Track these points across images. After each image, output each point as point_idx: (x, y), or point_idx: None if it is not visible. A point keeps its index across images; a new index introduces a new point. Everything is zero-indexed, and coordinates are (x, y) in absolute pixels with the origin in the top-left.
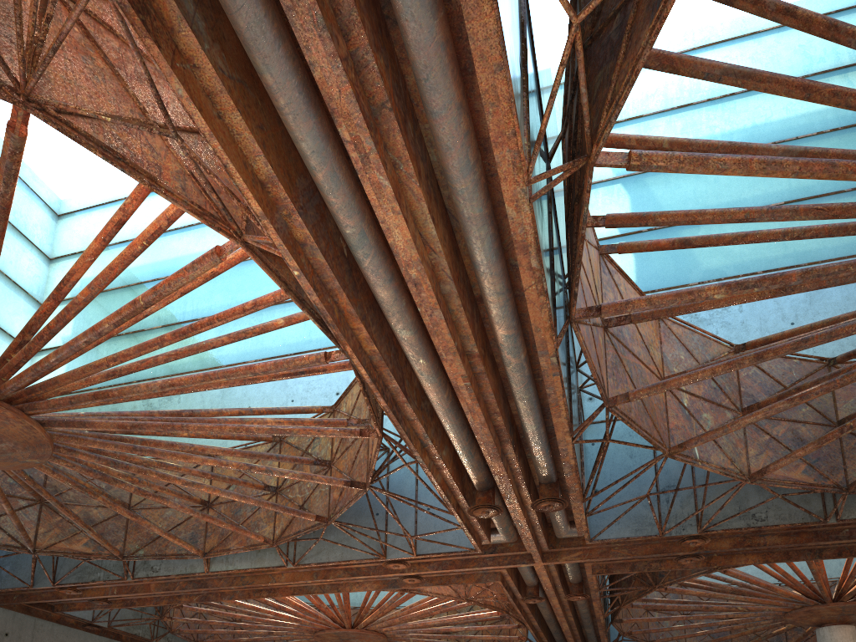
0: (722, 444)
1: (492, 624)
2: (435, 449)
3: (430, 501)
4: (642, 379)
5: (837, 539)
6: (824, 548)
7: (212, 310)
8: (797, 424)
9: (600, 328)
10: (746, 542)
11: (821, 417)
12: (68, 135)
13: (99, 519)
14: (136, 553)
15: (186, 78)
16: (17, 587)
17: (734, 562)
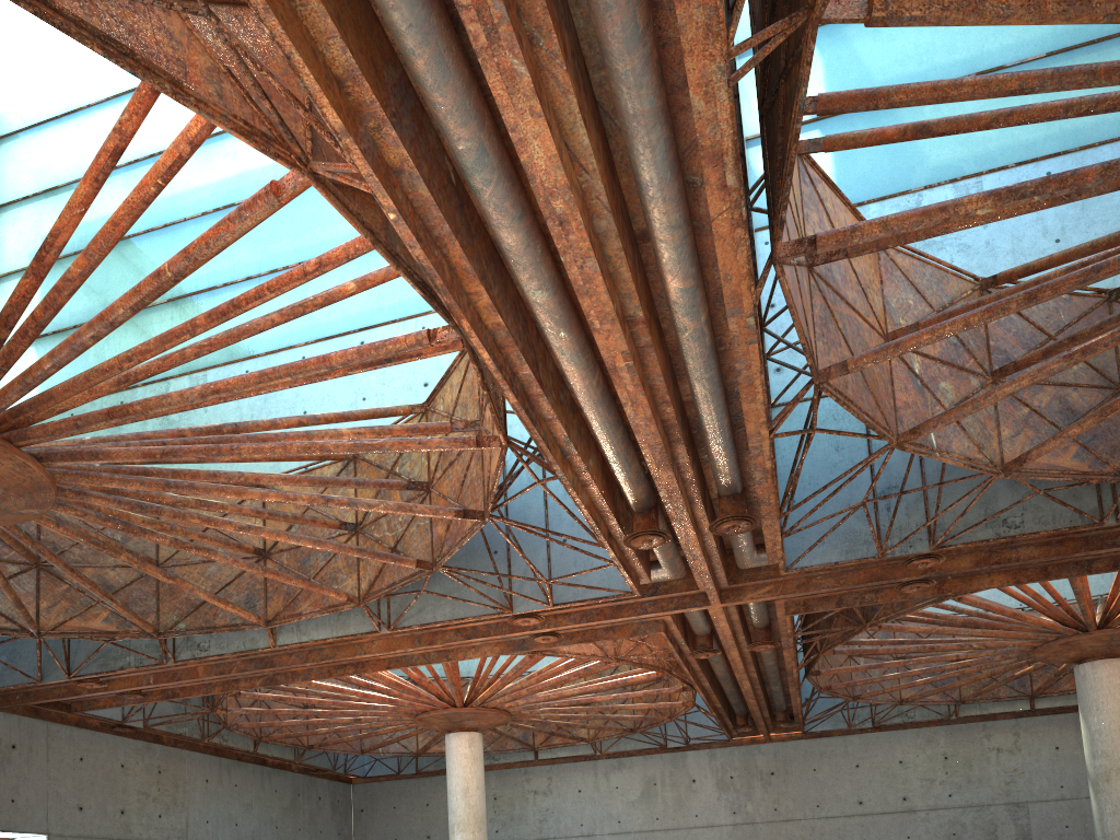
0: (966, 424)
1: (646, 687)
2: (580, 458)
3: (567, 530)
4: (860, 339)
5: (1114, 546)
6: (1095, 559)
7: (236, 272)
8: (1067, 389)
9: (804, 267)
10: (993, 559)
11: (1098, 377)
12: (51, 21)
13: (119, 584)
14: (176, 628)
15: None
16: (20, 683)
17: (974, 585)
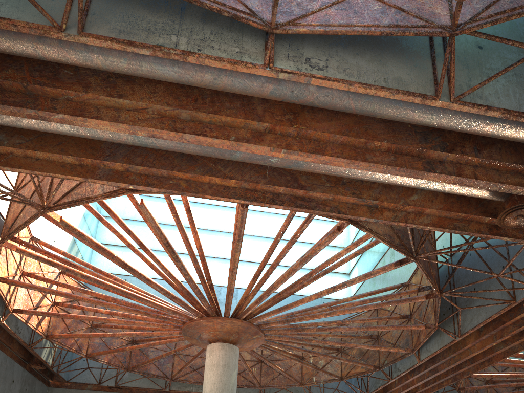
0: None
1: None
2: (386, 203)
3: None
4: None
5: None
6: None
7: None
8: None
9: None
10: None
11: None
12: (57, 209)
13: (365, 350)
14: (384, 363)
15: (9, 161)
16: None
17: None
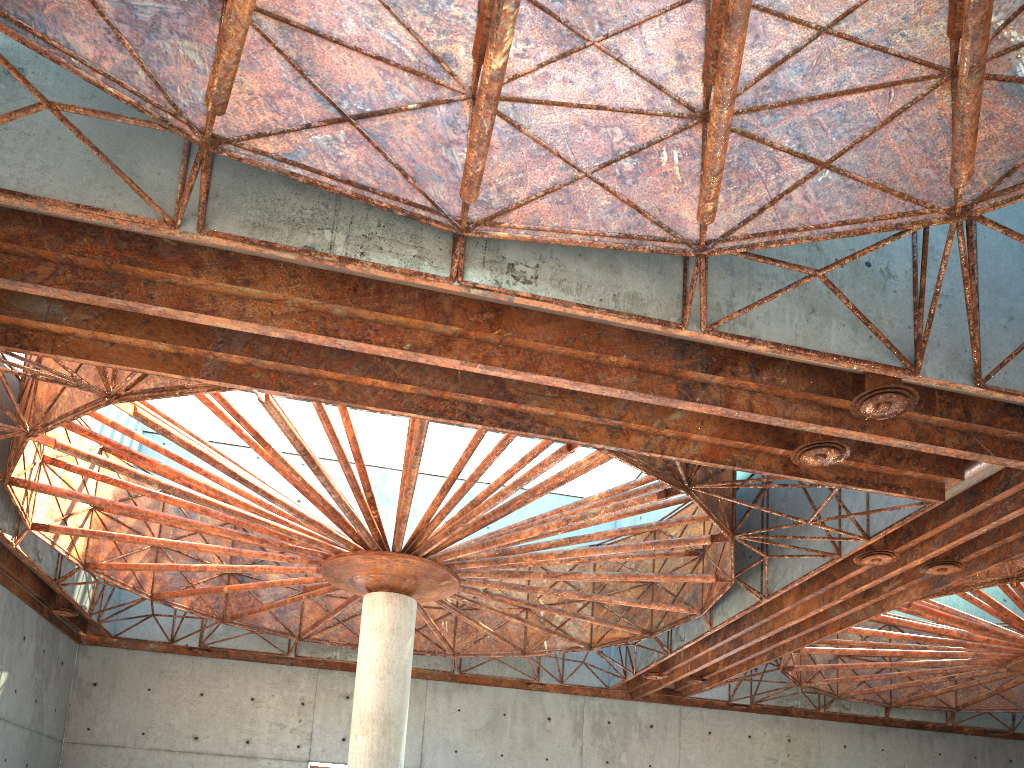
0: None
1: None
2: (634, 424)
3: None
4: (845, 127)
5: None
6: None
7: None
8: None
9: (675, 135)
10: None
11: None
12: (132, 400)
13: None
14: (659, 627)
15: (70, 347)
16: (619, 681)
17: None
